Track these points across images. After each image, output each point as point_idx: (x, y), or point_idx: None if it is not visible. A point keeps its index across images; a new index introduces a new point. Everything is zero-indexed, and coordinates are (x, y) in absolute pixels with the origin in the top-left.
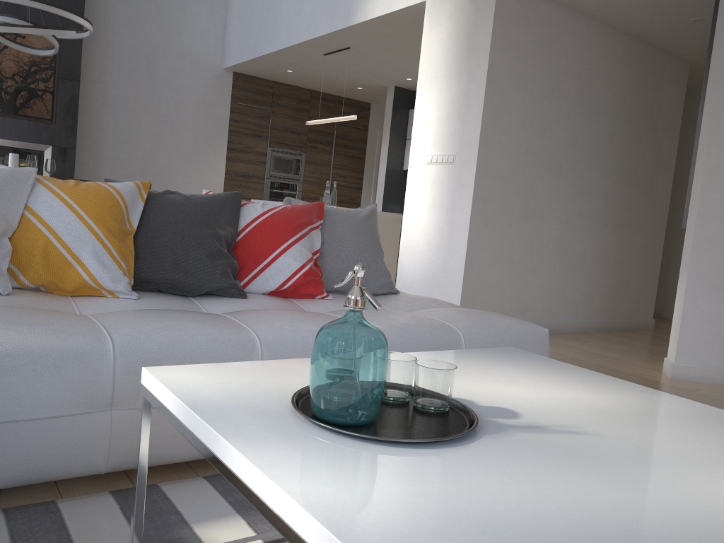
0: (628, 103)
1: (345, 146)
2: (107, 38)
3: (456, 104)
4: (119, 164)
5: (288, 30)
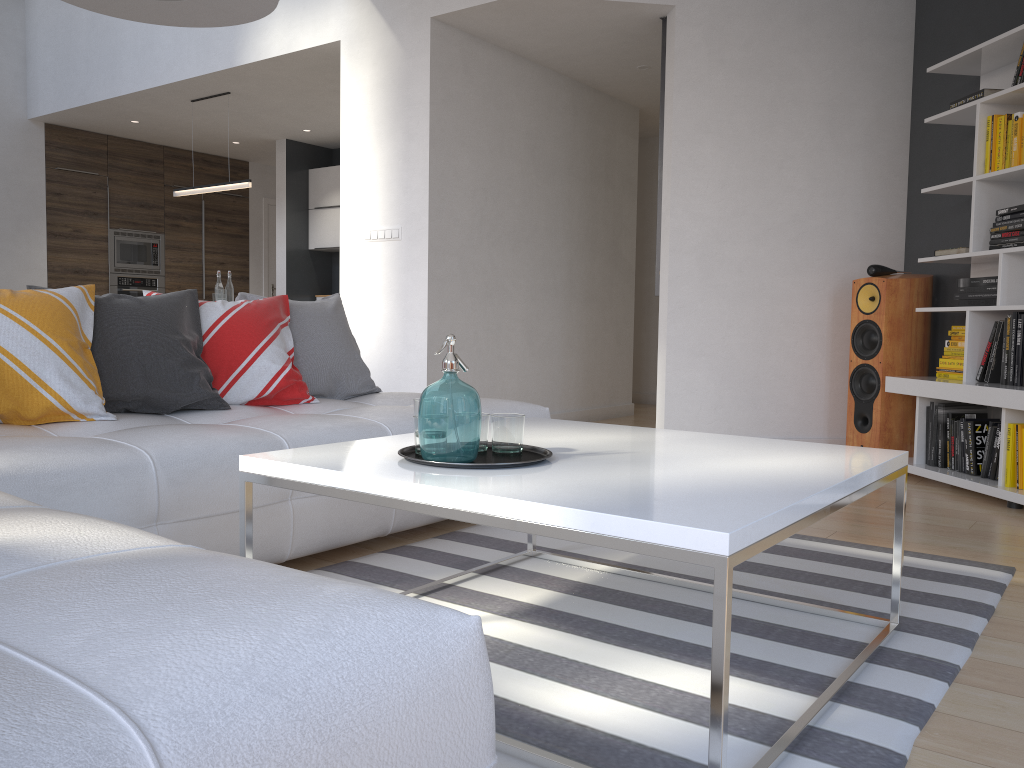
0: (582, 159)
1: (219, 222)
2: None
3: (395, 168)
4: None
5: (138, 67)
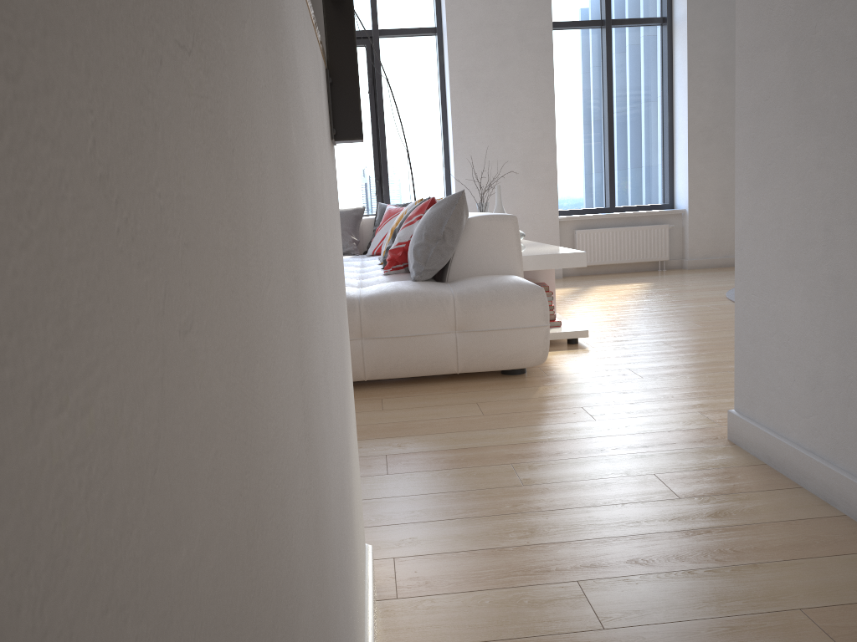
0: None
1: None
2: None
3: None
4: None
5: None
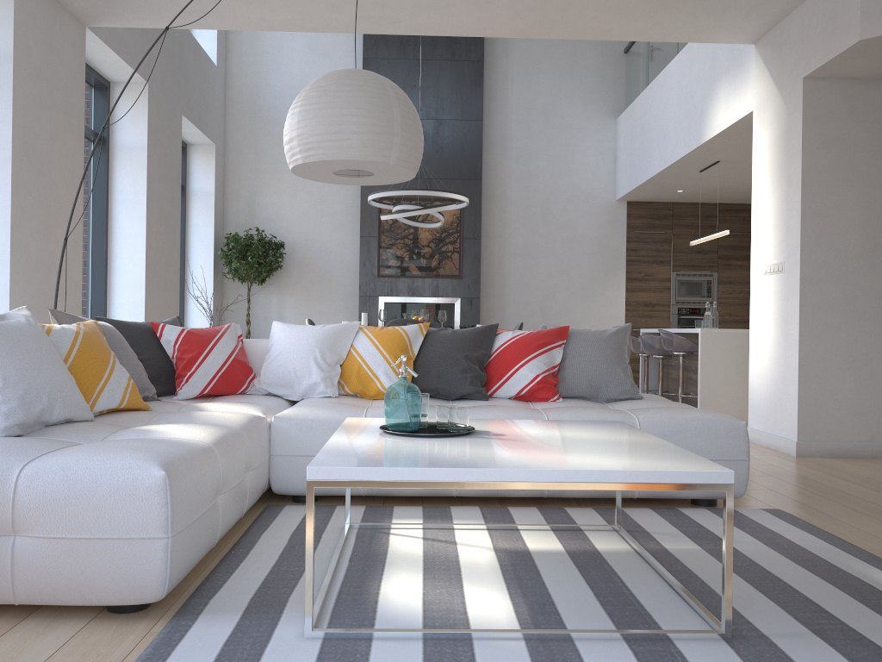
0: None
1: None
2: (504, 195)
3: (780, 211)
4: (521, 307)
5: (658, 155)
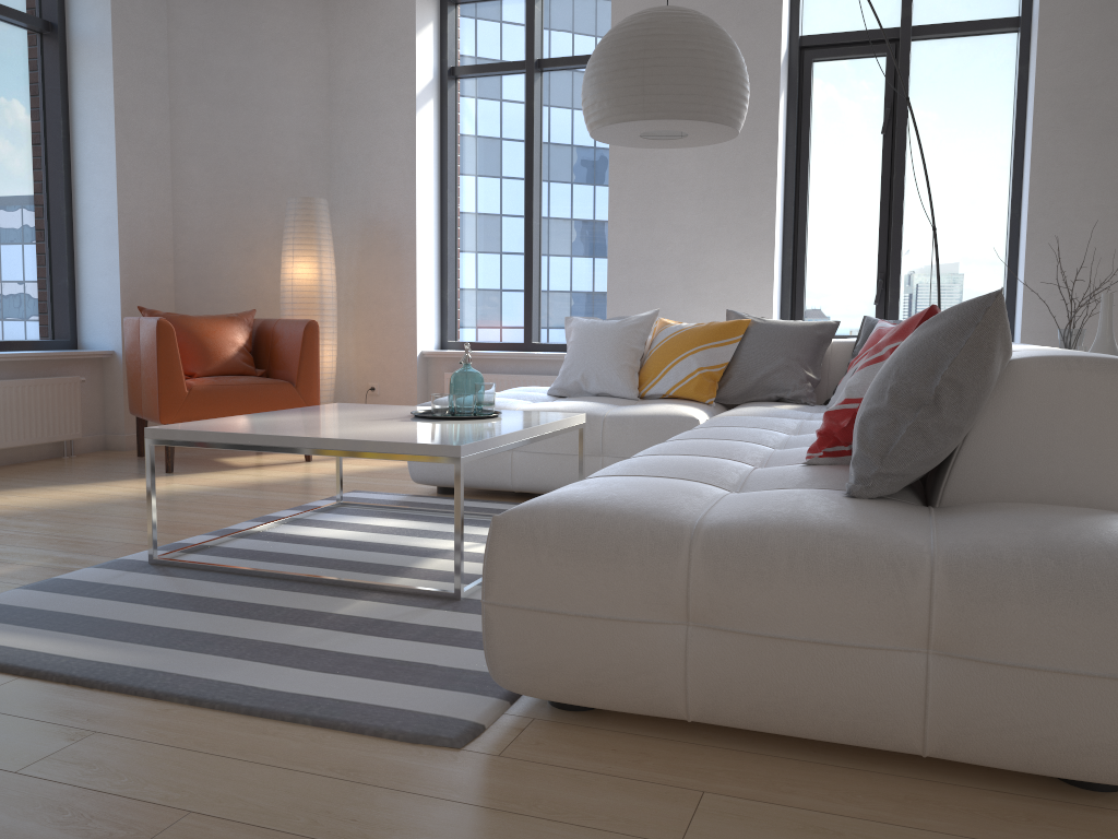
0: None
1: None
2: None
3: None
4: None
5: None
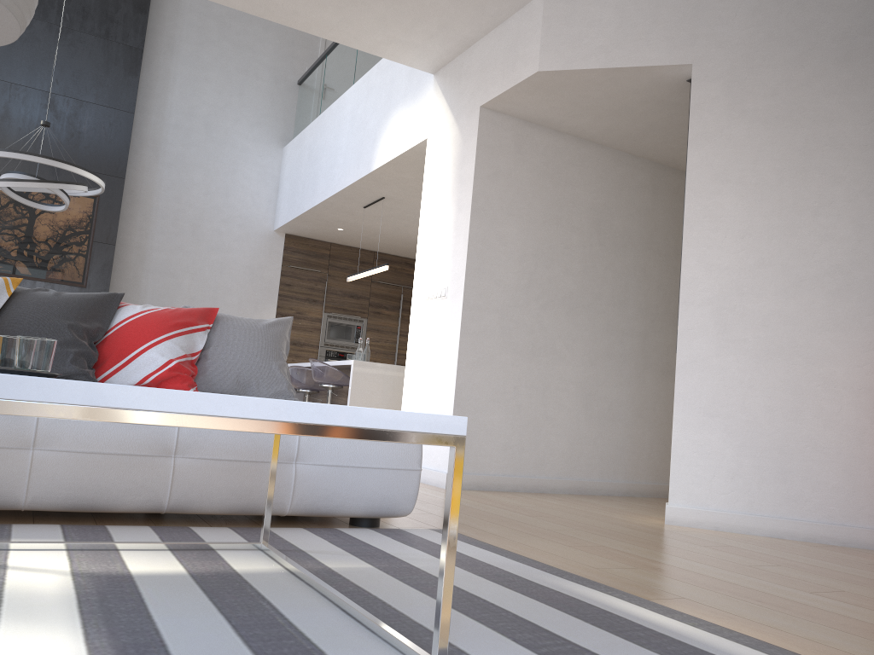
0: (663, 234)
1: None
2: (150, 202)
3: (448, 236)
4: None
5: (325, 183)
